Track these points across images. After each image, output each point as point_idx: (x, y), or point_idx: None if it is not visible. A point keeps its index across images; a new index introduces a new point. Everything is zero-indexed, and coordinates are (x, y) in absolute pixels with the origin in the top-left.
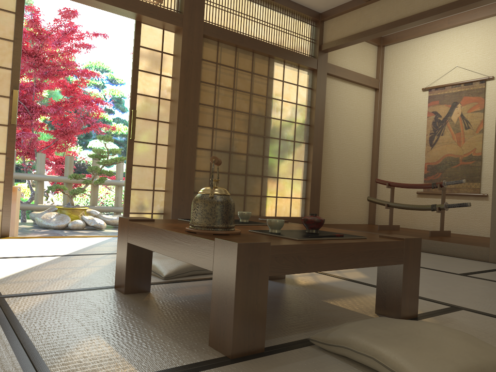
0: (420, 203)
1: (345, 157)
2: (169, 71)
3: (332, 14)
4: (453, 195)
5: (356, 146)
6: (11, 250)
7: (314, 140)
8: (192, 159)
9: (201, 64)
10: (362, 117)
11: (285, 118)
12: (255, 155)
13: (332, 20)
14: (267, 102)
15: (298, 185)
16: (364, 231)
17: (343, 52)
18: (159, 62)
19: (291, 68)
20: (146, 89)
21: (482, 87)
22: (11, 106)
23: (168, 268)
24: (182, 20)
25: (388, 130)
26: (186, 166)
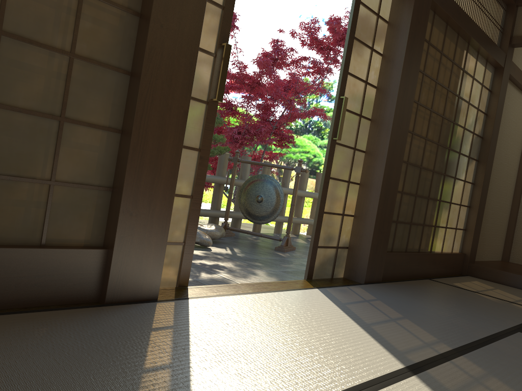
0: None
1: (499, 180)
2: (380, 45)
3: None
4: None
5: (508, 167)
6: (299, 348)
7: (488, 157)
8: (397, 176)
9: (424, 41)
10: (517, 133)
11: (467, 126)
12: (439, 173)
13: None
14: (458, 104)
15: (463, 213)
16: None
17: (519, 49)
18: (373, 30)
19: (481, 61)
20: (356, 67)
21: None
22: (216, 70)
23: None
24: None
25: None
26: (391, 186)
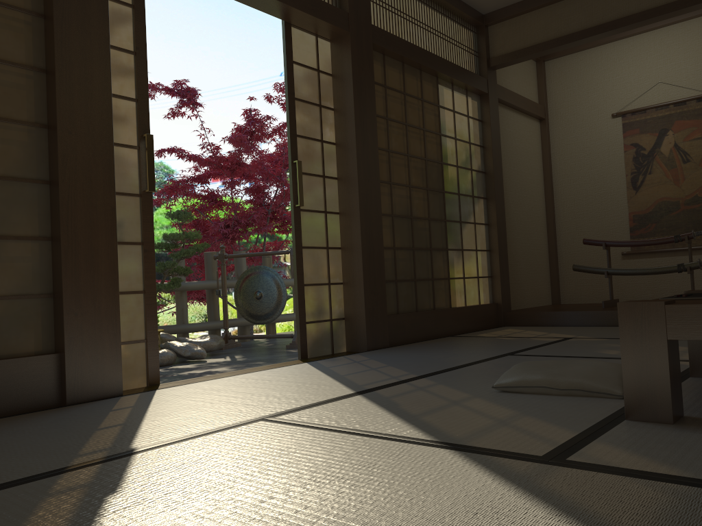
0: (628, 267)
1: (522, 215)
2: (329, 100)
3: (505, 15)
4: (677, 251)
5: (531, 199)
6: (256, 398)
7: (495, 192)
8: (378, 231)
9: (374, 87)
10: (531, 159)
11: (461, 164)
12: (437, 220)
13: (501, 23)
14: (441, 142)
15: (483, 259)
16: (601, 311)
17: (506, 69)
18: (316, 86)
19: (460, 92)
20: (306, 128)
21: (700, 107)
22: (143, 162)
23: (610, 381)
24: (348, 21)
25: (565, 174)
26: (373, 242)
